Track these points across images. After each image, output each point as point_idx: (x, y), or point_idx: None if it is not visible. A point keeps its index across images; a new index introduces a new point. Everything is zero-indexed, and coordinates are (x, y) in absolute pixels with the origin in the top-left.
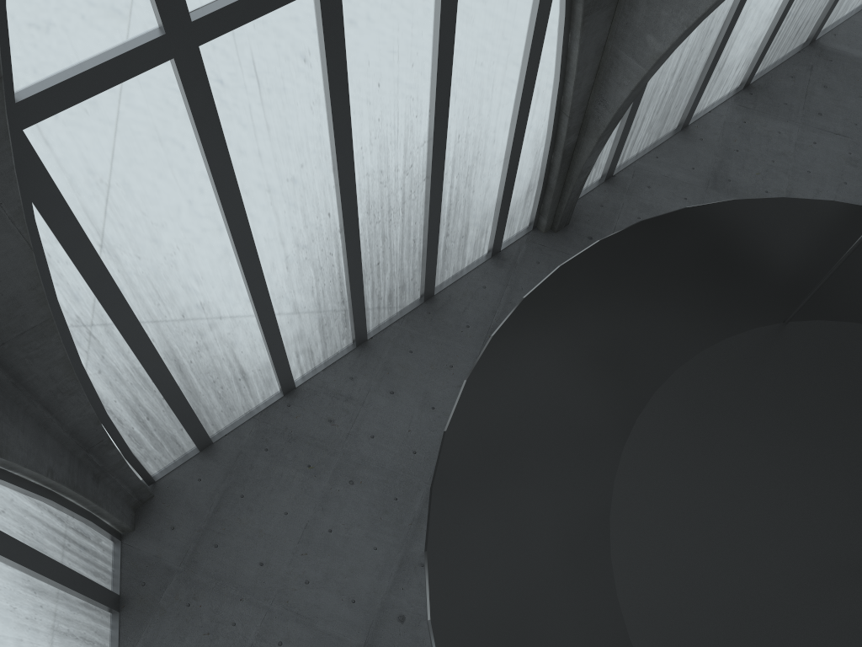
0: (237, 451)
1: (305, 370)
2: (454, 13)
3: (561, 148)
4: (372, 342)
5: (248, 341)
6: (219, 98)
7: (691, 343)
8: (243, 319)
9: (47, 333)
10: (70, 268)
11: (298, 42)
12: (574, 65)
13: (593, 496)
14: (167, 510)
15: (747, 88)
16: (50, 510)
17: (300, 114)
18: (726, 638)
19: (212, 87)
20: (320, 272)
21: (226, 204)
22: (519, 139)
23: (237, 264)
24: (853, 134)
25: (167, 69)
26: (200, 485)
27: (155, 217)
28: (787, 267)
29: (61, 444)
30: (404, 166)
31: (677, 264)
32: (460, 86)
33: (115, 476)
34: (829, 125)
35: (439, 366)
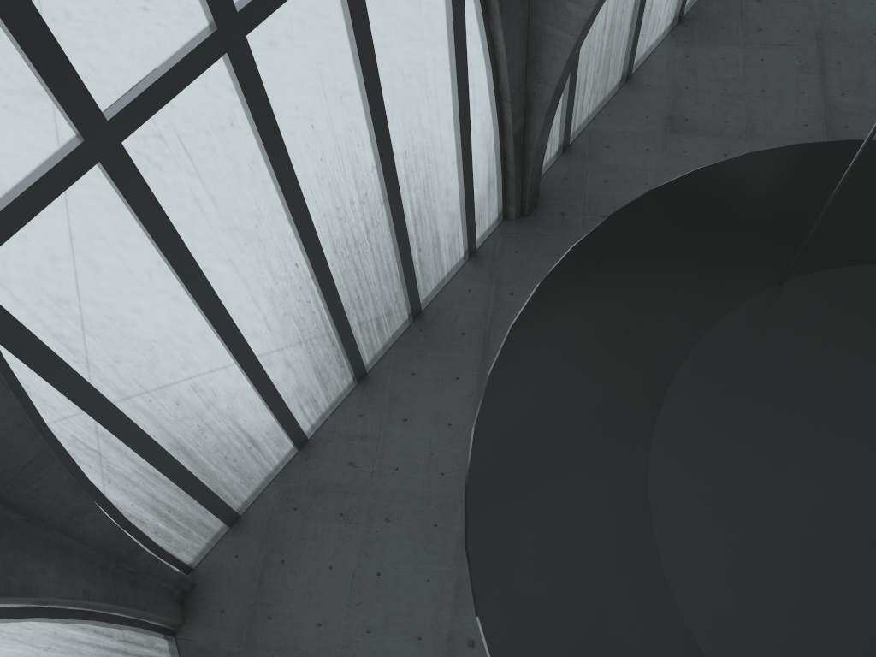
0: (267, 518)
1: (313, 419)
2: (369, 35)
3: (510, 134)
4: (372, 374)
5: (249, 409)
6: (156, 186)
7: (691, 330)
8: (238, 389)
9: (46, 462)
10: (52, 392)
11: (220, 109)
12: (502, 51)
13: (631, 516)
14: (213, 595)
15: (680, 22)
16: (95, 630)
17: (241, 178)
18: (801, 629)
19: (146, 177)
20: (302, 322)
21: (190, 285)
22: (467, 137)
23: (218, 339)
24: (798, 41)
25: (96, 173)
26: (239, 561)
27: (123, 319)
28: (768, 225)
29: (90, 562)
30: (359, 196)
31: (656, 252)
32: (394, 103)
33: (152, 576)
34: (772, 38)
35: (445, 380)
